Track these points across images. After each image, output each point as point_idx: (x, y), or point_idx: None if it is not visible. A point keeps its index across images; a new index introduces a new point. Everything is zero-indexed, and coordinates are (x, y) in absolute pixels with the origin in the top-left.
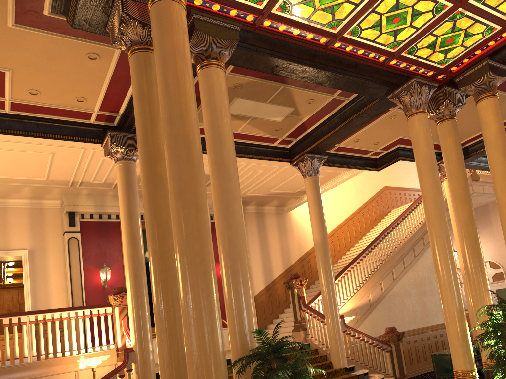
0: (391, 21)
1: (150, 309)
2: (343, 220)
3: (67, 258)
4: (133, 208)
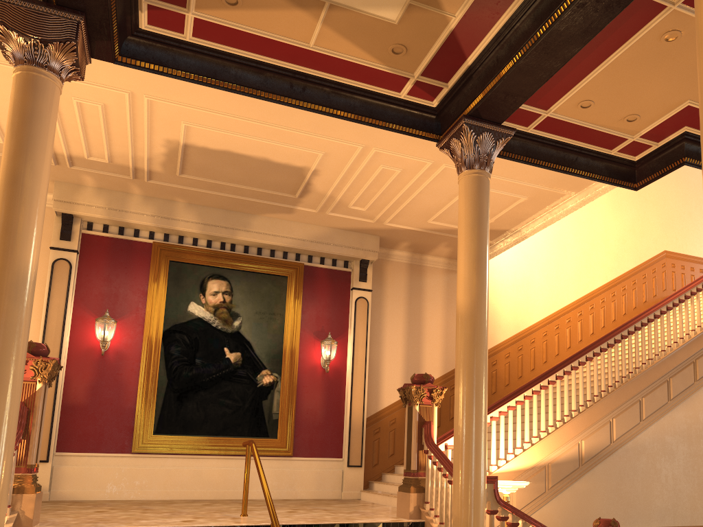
0: None
1: (179, 403)
2: (572, 301)
3: (46, 293)
4: (22, 168)
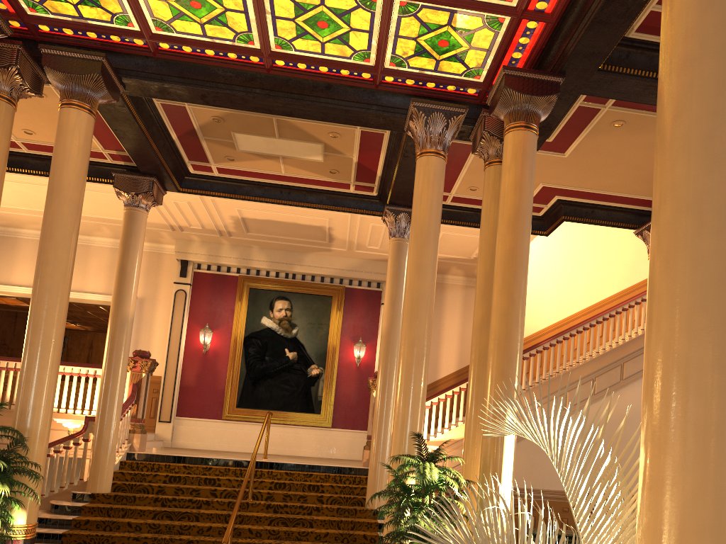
0: (316, 26)
1: (253, 387)
2: (582, 308)
3: (171, 313)
4: (126, 262)
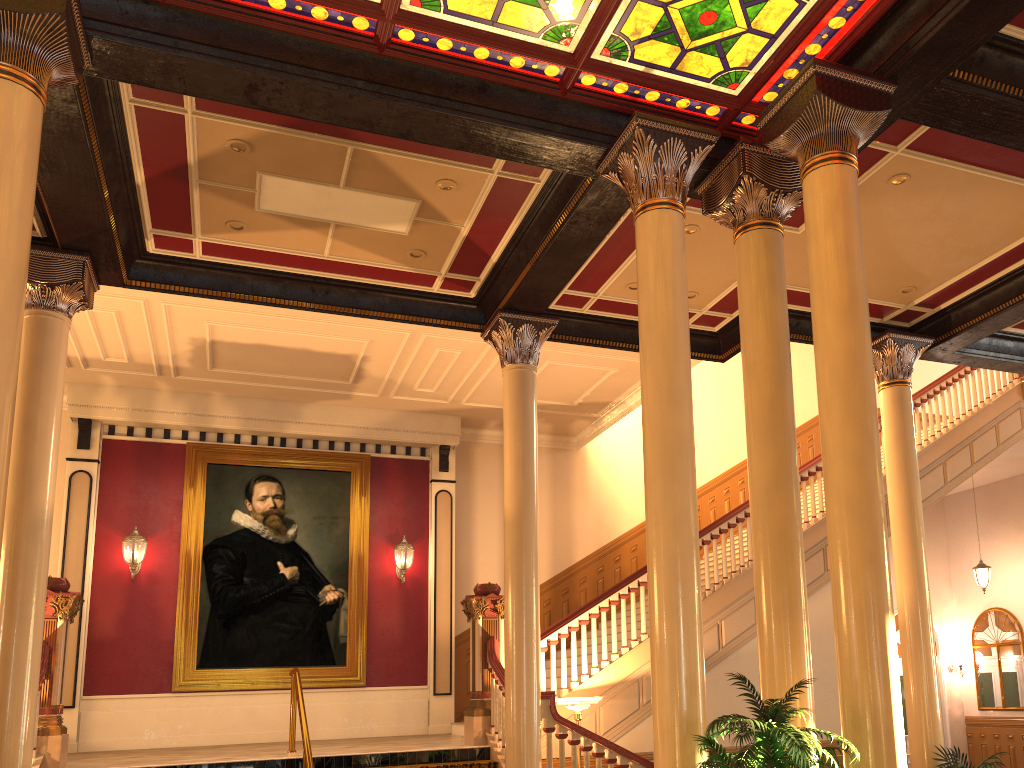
0: None
1: (226, 631)
2: (716, 475)
3: (64, 512)
4: (35, 412)
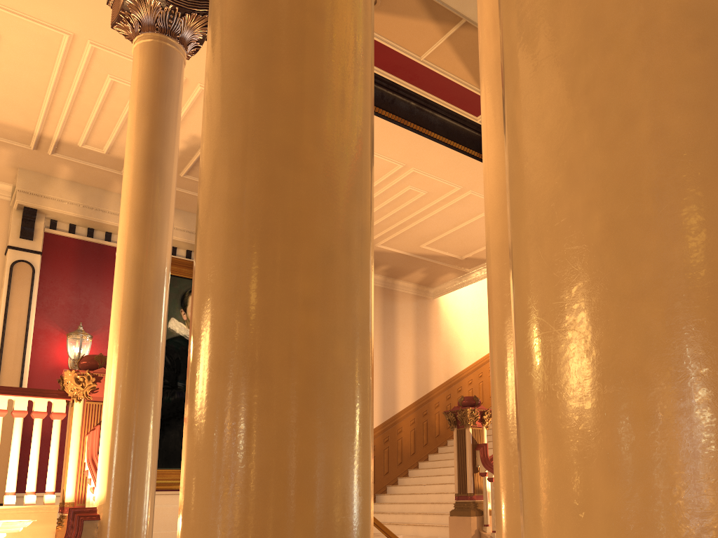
0: None
1: (160, 432)
2: None
3: (4, 301)
4: (160, 151)
